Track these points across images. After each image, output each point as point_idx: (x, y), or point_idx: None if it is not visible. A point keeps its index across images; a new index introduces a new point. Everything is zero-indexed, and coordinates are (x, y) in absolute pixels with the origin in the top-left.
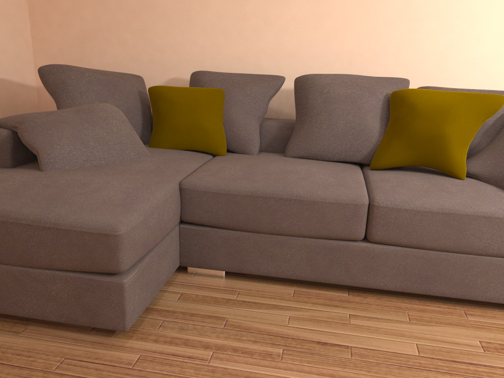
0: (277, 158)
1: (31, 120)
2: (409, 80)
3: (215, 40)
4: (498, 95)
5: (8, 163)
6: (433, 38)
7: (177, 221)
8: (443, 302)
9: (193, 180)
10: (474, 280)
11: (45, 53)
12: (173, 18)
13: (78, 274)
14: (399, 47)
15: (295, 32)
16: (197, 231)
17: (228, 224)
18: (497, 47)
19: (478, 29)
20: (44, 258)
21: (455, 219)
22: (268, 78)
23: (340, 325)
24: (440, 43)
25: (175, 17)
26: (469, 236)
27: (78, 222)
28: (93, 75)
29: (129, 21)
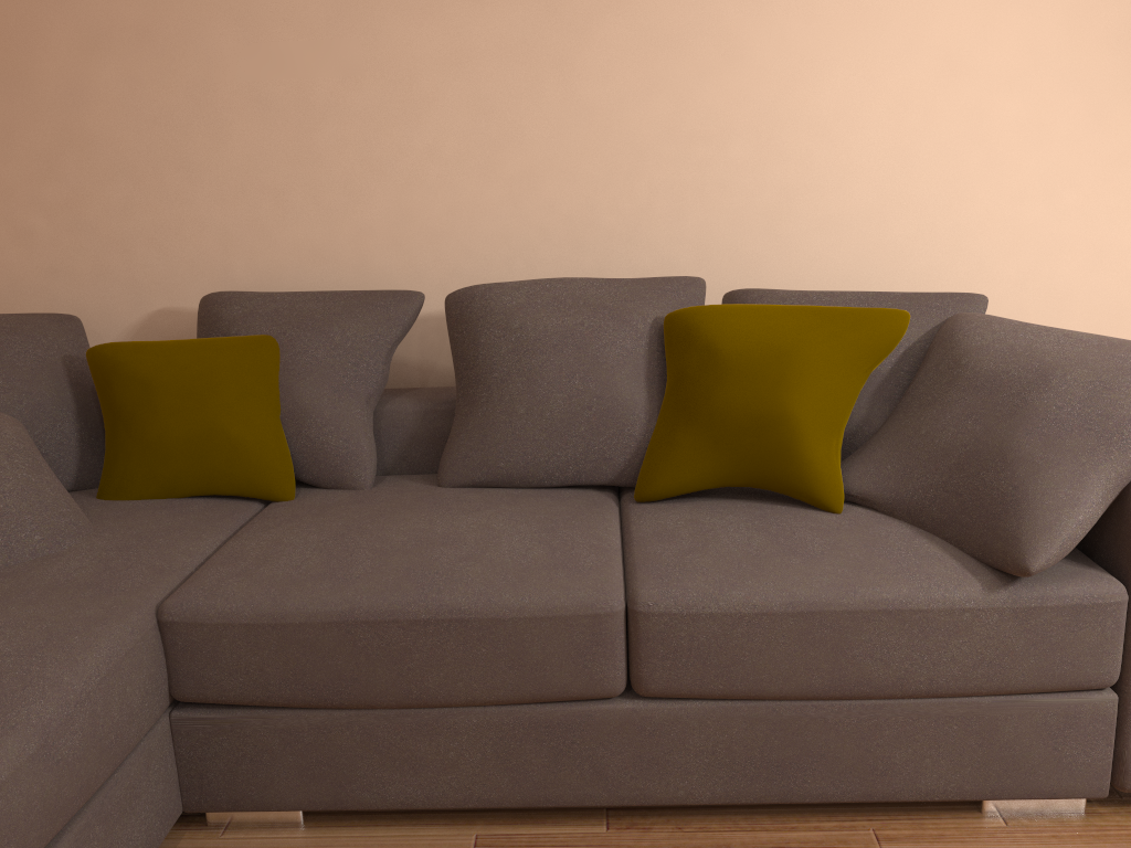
0: (417, 496)
1: None
2: (704, 280)
3: (253, 214)
4: (892, 311)
5: None
6: (749, 177)
7: (163, 706)
8: (827, 813)
9: (193, 597)
10: (888, 757)
11: None
12: (143, 169)
13: None
14: (678, 200)
15: (440, 184)
16: (216, 722)
17: (292, 698)
18: (886, 186)
19: (842, 152)
20: None
21: (825, 624)
22: (384, 298)
23: None
24: (765, 187)
25: (149, 167)
26: (861, 658)
27: None
28: None
29: (33, 183)
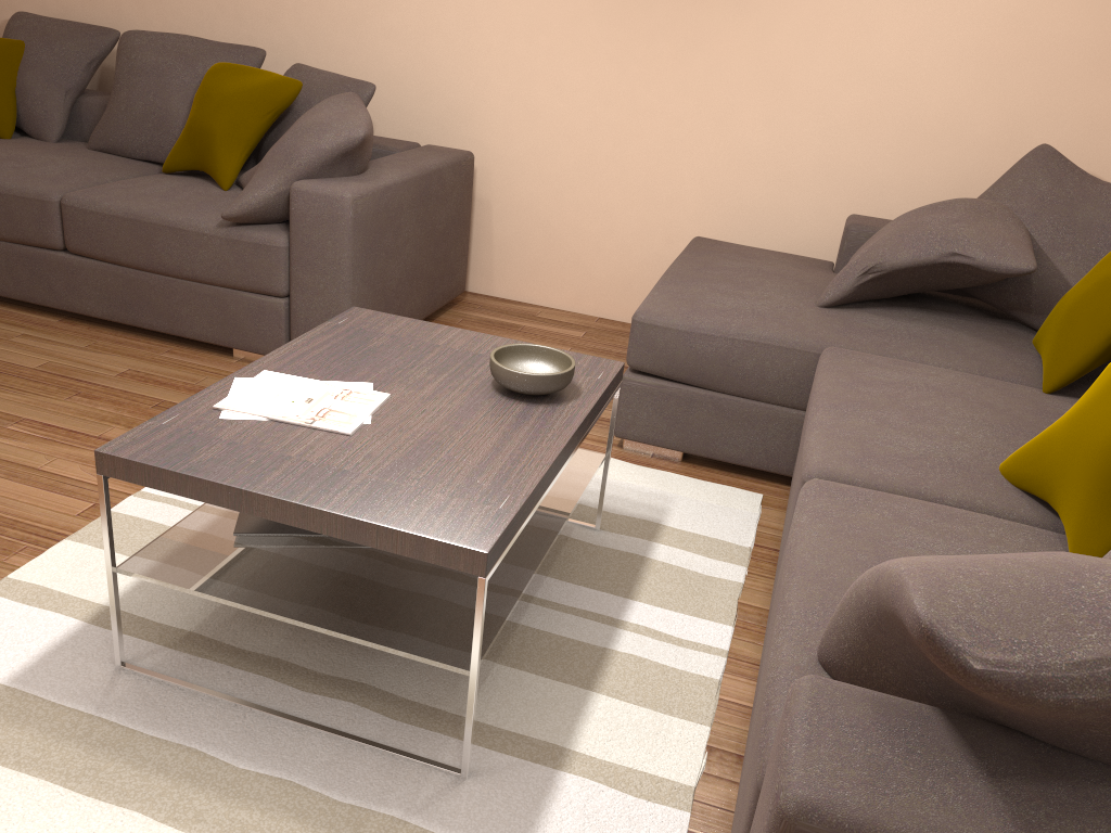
0: (62, 148)
1: None
2: (264, 52)
3: None
4: (292, 81)
5: None
6: None
7: None
8: (164, 340)
9: None
10: (179, 311)
11: None
12: None
13: None
14: None
15: None
16: None
17: None
18: (426, 12)
19: None
20: None
21: (142, 228)
22: (94, 31)
23: None
24: None
25: None
26: (159, 251)
27: None
28: None
29: None
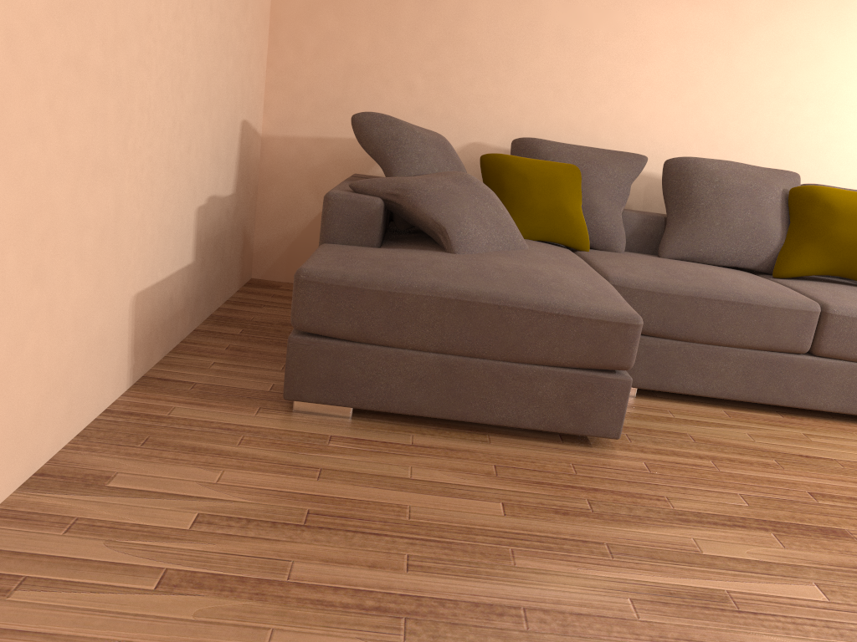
0: (660, 258)
1: (417, 188)
2: (799, 175)
3: (541, 98)
4: None
5: (376, 241)
6: (811, 126)
7: None
8: None
9: (619, 276)
10: None
11: (284, 89)
12: (487, 62)
13: (575, 370)
14: (771, 132)
15: (647, 100)
16: None
17: (658, 330)
18: None
19: None
20: (540, 350)
21: None
22: (628, 156)
23: (804, 442)
24: (818, 133)
25: (490, 61)
26: None
27: (591, 309)
28: (421, 131)
29: (423, 58)
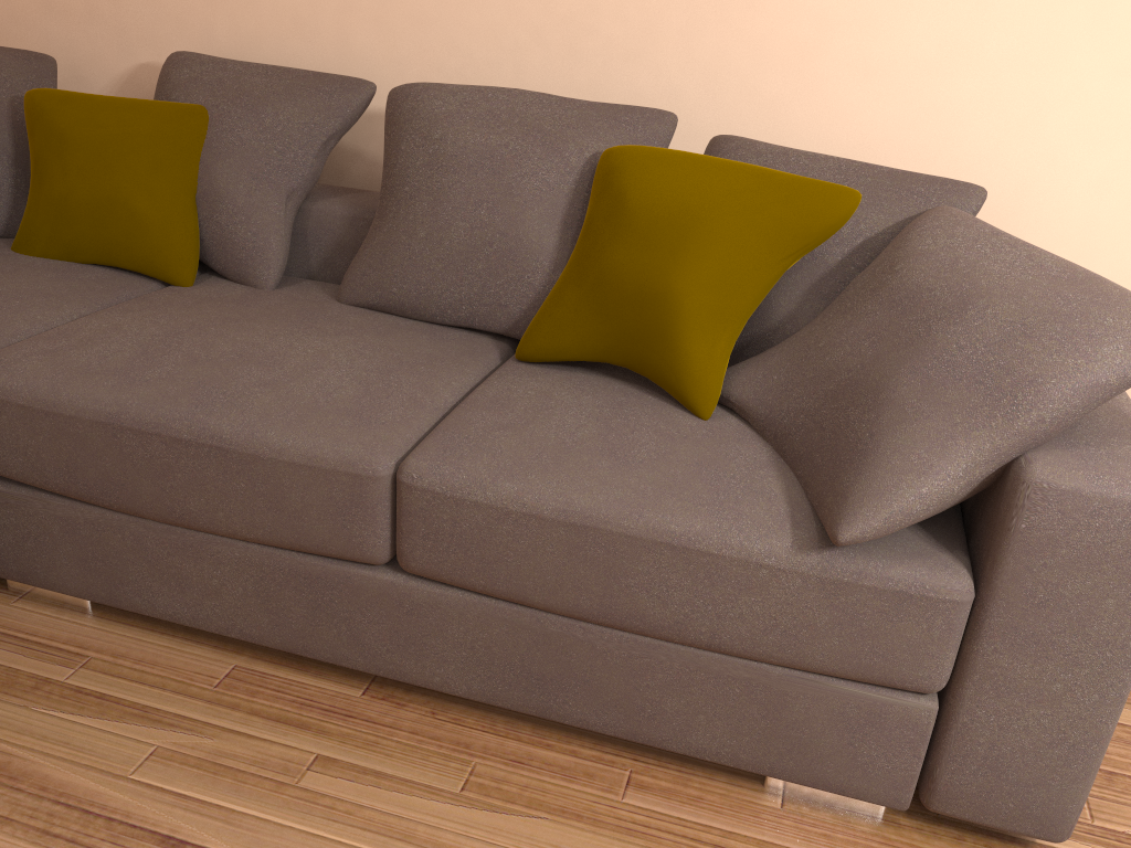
0: (301, 307)
1: None
2: (676, 117)
3: None
4: (839, 189)
5: None
6: None
7: None
8: (595, 739)
9: None
10: (658, 702)
11: None
12: None
13: None
14: (695, 16)
15: None
16: (4, 495)
17: (67, 489)
18: (953, 33)
19: None
20: None
21: (599, 543)
22: (330, 84)
23: (266, 789)
24: (801, 13)
25: None
26: (636, 590)
27: None
28: None
29: None
